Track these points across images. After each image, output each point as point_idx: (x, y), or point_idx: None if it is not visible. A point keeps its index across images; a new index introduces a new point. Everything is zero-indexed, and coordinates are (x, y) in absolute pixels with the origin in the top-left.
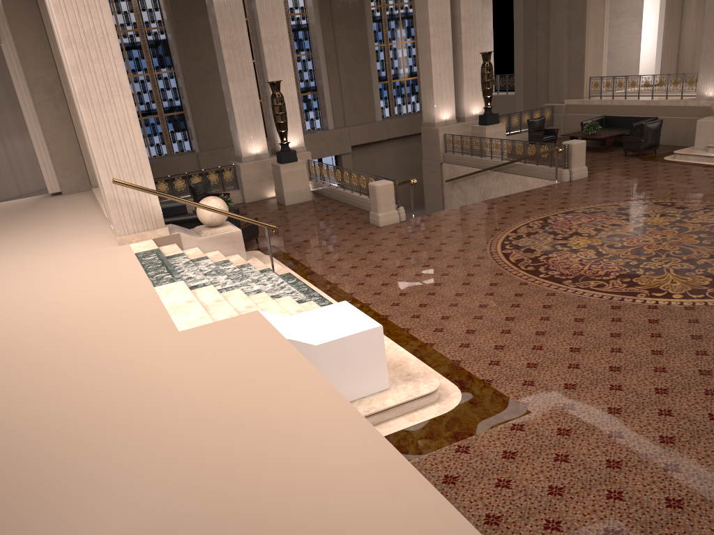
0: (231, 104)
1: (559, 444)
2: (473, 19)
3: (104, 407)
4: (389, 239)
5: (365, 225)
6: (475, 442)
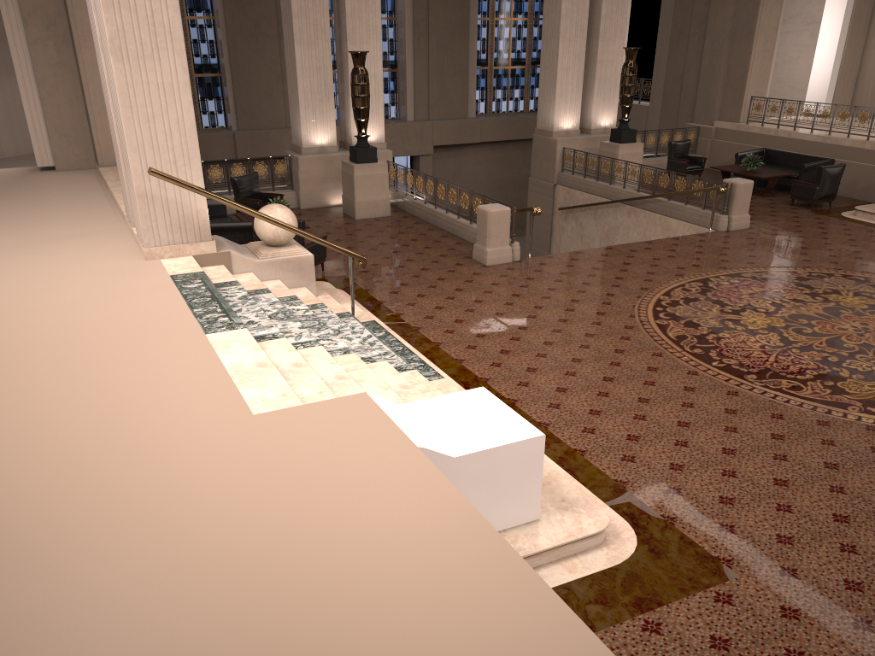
0: (294, 74)
1: (787, 632)
2: (618, 1)
3: (155, 540)
4: (501, 285)
5: (466, 260)
6: (668, 617)
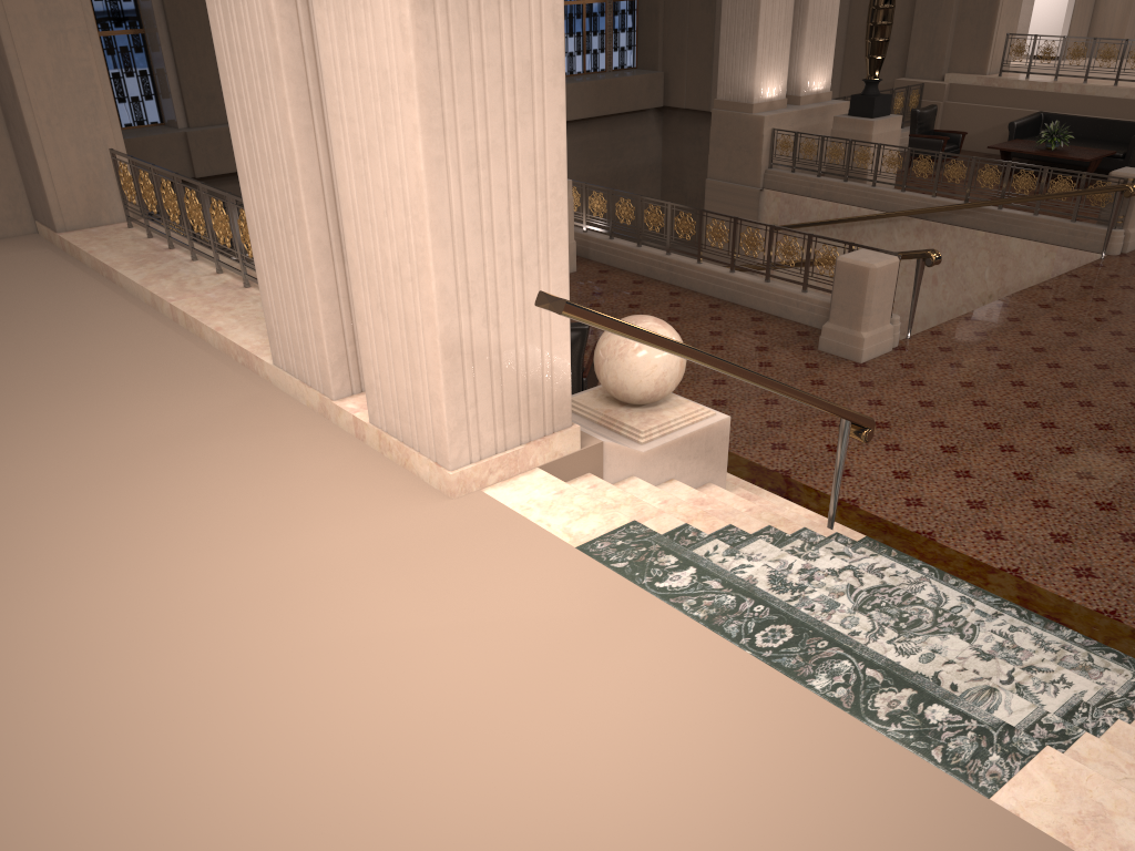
0: None
1: None
2: None
3: None
4: (940, 405)
5: (813, 356)
6: None
